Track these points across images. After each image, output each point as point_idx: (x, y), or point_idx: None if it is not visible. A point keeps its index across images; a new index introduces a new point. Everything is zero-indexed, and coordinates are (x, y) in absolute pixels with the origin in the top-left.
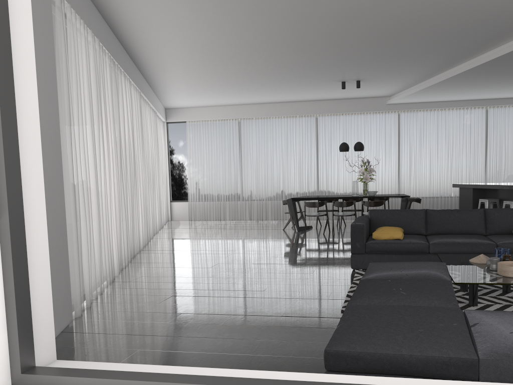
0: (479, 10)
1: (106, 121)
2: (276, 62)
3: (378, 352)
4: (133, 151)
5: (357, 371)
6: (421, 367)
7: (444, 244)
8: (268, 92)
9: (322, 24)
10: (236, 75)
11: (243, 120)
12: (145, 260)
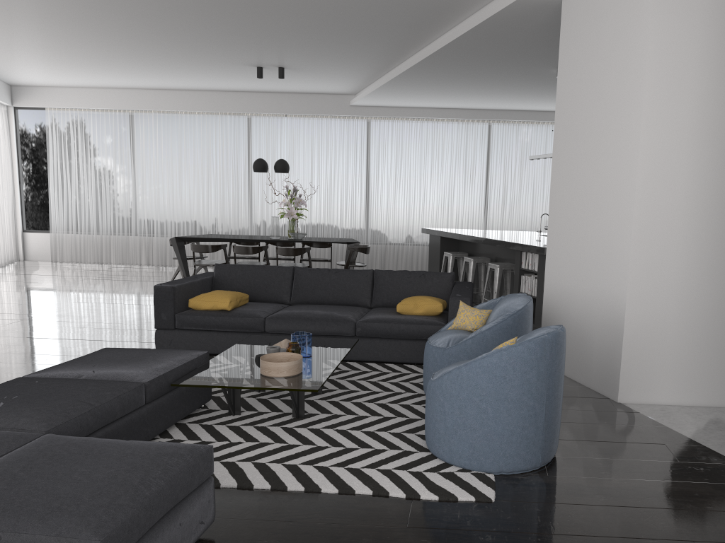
0: None
1: None
2: (119, 29)
3: None
4: None
5: None
6: None
7: (285, 320)
8: (157, 74)
9: None
10: (73, 43)
11: (137, 112)
12: None
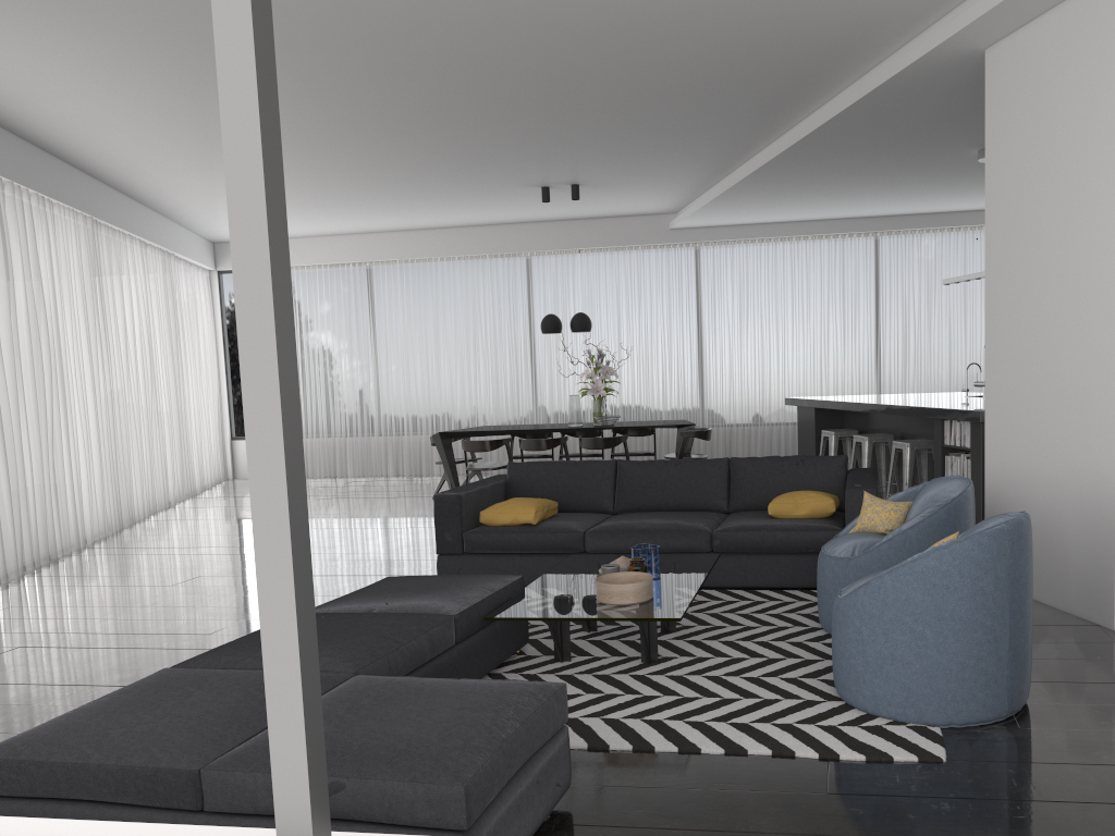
0: (688, 55)
1: None
2: (364, 154)
3: (52, 760)
4: (46, 345)
5: (22, 795)
6: (115, 786)
7: (612, 533)
8: (405, 210)
9: (388, 85)
10: (303, 179)
11: (376, 265)
12: (64, 570)
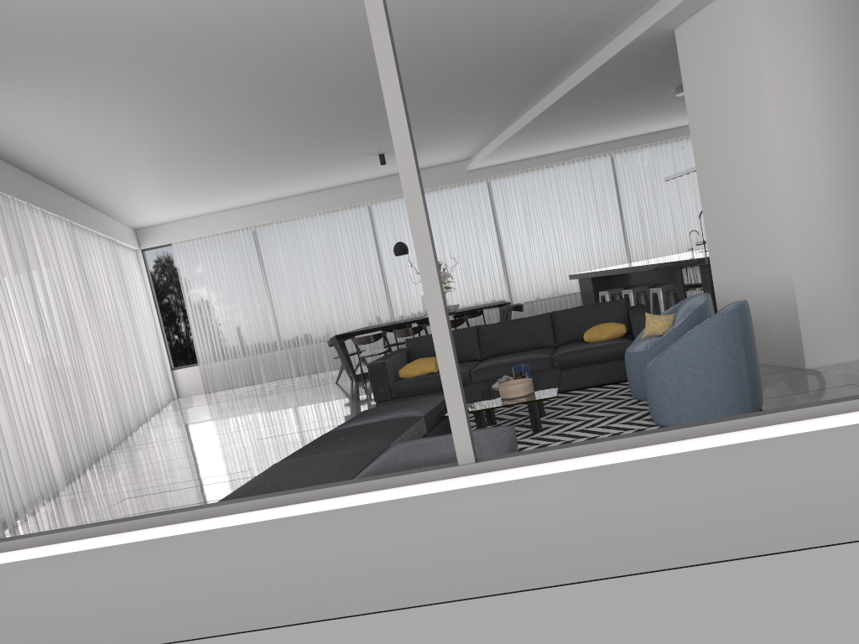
0: (485, 56)
1: (4, 284)
2: (261, 149)
3: None
4: (66, 313)
5: None
6: None
7: (488, 369)
8: (280, 184)
9: (288, 101)
10: (213, 173)
11: (259, 227)
12: (110, 462)
